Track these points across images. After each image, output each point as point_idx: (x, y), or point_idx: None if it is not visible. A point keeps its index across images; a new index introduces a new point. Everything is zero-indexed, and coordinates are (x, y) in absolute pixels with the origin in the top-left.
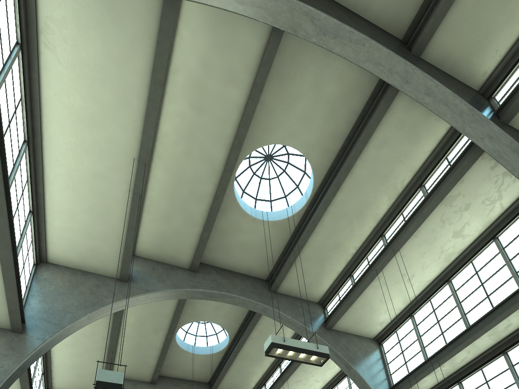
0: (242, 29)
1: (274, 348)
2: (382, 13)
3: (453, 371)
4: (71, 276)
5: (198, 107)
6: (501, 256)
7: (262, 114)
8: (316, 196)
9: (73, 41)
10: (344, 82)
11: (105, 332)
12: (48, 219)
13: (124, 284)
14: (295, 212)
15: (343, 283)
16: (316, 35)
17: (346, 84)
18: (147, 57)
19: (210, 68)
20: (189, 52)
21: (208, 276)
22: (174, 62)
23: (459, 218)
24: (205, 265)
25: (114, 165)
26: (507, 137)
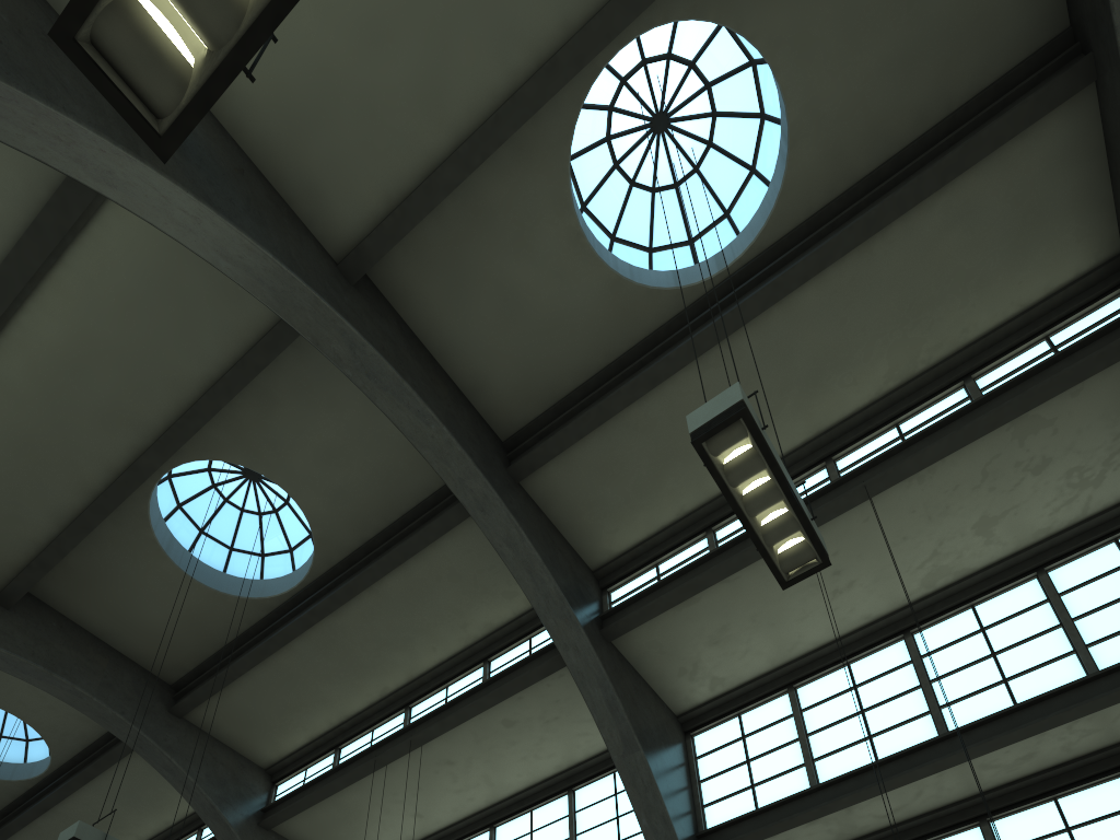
0: None
1: (738, 428)
2: None
3: (857, 834)
4: None
5: None
6: (1049, 608)
7: None
8: (747, 269)
9: None
10: None
11: None
12: None
13: None
14: (678, 286)
15: (680, 543)
16: None
17: (976, 4)
18: None
19: None
20: None
21: (380, 320)
22: None
23: (1012, 486)
24: (377, 292)
25: None
26: None
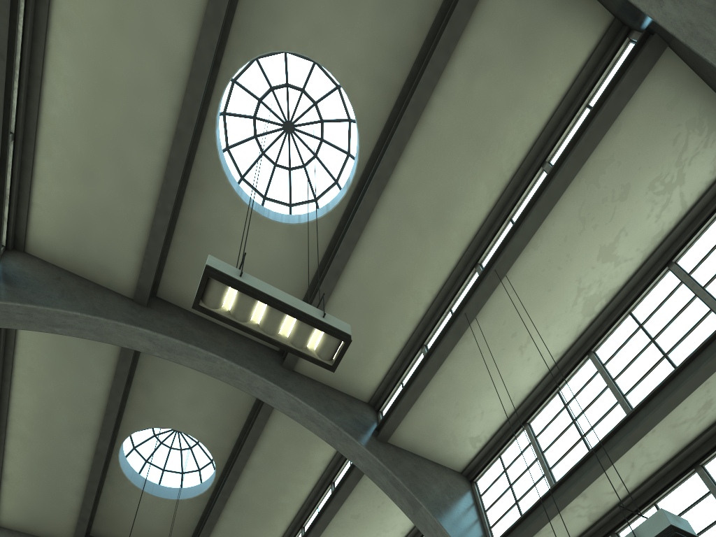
0: None
1: (214, 283)
2: None
3: (604, 510)
4: None
5: None
6: (684, 287)
7: None
8: (363, 178)
9: None
10: None
11: None
12: None
13: None
14: (328, 211)
15: (410, 362)
16: None
17: None
18: None
19: None
20: None
21: (168, 317)
22: None
23: (610, 217)
24: (167, 303)
25: None
26: None
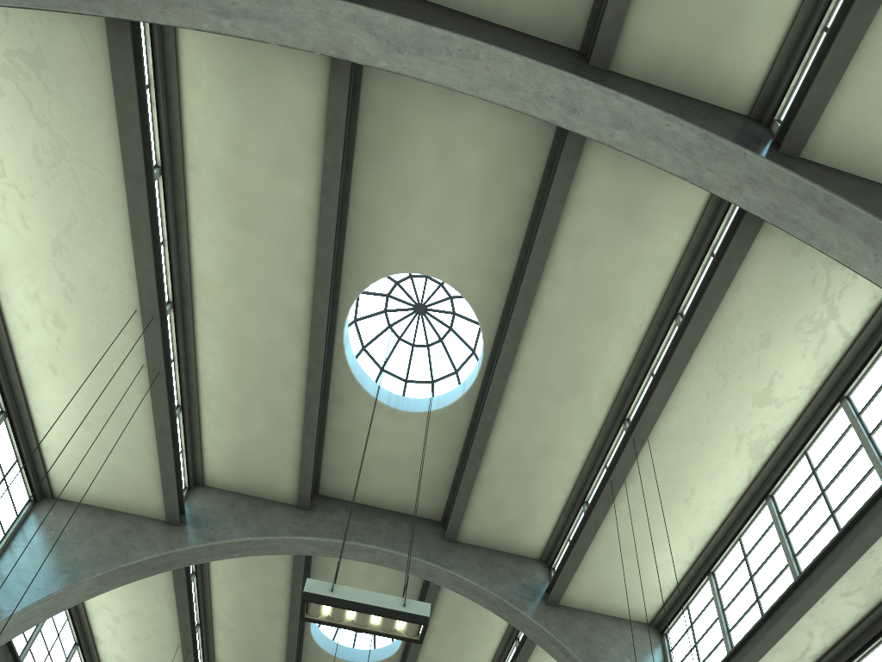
0: (282, 77)
1: (312, 603)
2: (531, 10)
3: None
4: (87, 517)
5: (245, 221)
6: (854, 431)
7: (363, 223)
8: (491, 359)
9: (0, 129)
10: (492, 145)
11: (170, 616)
12: (39, 424)
13: (174, 530)
14: (464, 393)
15: (574, 518)
16: (383, 54)
17: (497, 148)
18: (111, 136)
19: (248, 153)
20: (210, 132)
21: (330, 516)
22: (191, 152)
23: (756, 365)
24: (329, 499)
25: (110, 325)
26: (785, 174)
